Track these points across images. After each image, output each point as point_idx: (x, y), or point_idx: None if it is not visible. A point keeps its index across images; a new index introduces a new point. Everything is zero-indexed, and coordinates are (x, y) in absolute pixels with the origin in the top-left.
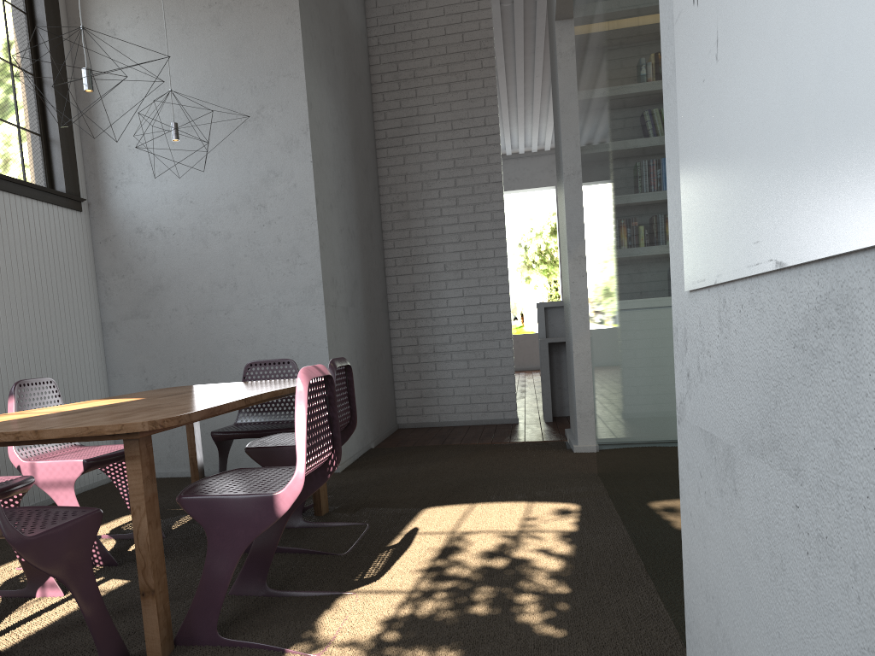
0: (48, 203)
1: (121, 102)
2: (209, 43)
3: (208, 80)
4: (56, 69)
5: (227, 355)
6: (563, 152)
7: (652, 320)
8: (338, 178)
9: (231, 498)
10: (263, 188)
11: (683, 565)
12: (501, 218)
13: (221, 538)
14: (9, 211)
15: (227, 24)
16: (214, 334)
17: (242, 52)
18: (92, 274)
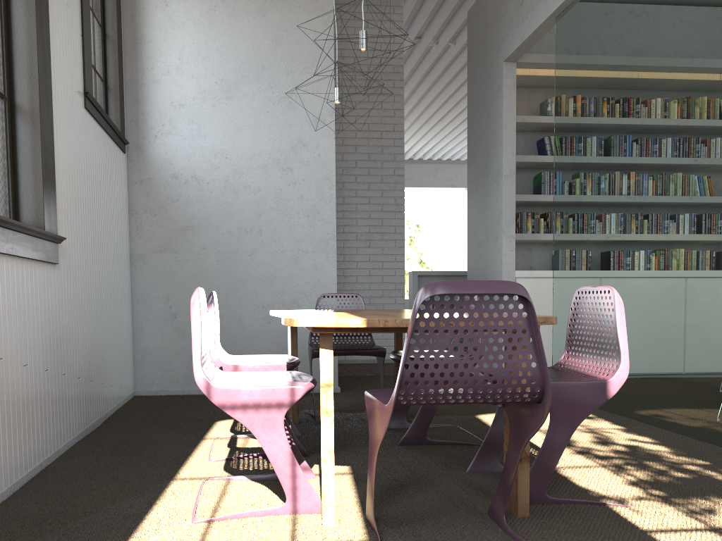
0: (113, 141)
1: (168, 64)
2: (254, 28)
3: (250, 59)
4: (118, 25)
5: (248, 290)
6: (503, 158)
7: None
8: None
9: (573, 383)
10: (292, 154)
11: None
12: (402, 203)
13: (562, 416)
14: (100, 143)
15: (271, 16)
16: (238, 272)
17: (282, 41)
18: (127, 210)
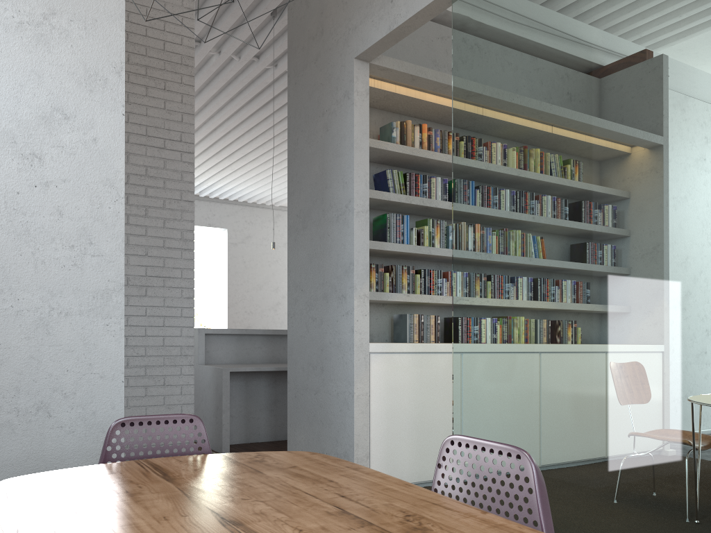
0: None
1: None
2: None
3: None
4: None
5: None
6: (355, 188)
7: None
8: None
9: None
10: (41, 130)
11: None
12: (191, 238)
13: None
14: None
15: None
16: None
17: None
18: None
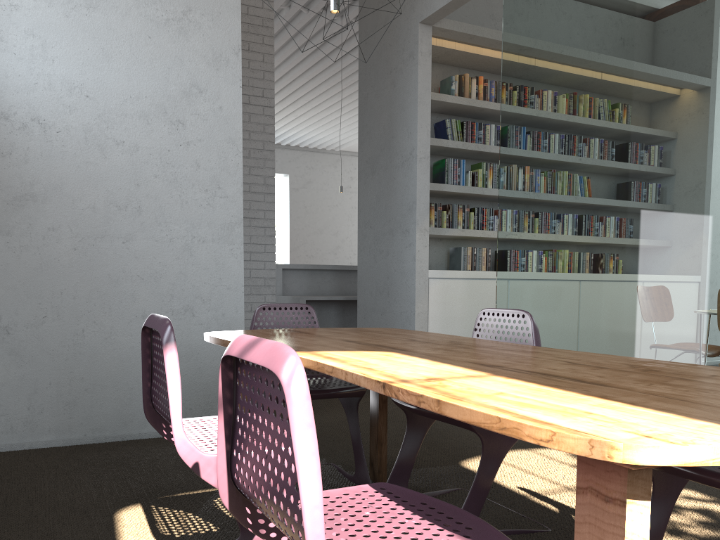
0: None
1: None
2: None
3: None
4: None
5: (122, 293)
6: (418, 137)
7: None
8: None
9: None
10: (183, 102)
11: None
12: (272, 184)
13: None
14: None
15: None
16: (107, 266)
17: None
18: None
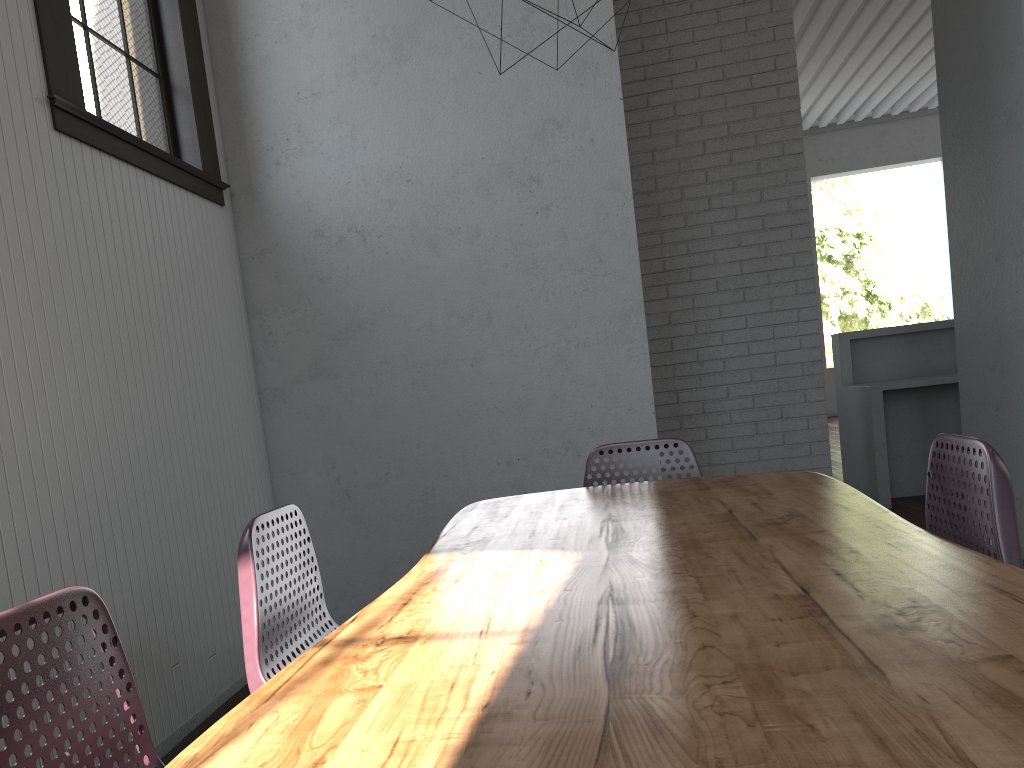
0: (180, 188)
1: (283, 21)
2: None
3: None
4: None
5: (477, 434)
6: None
7: None
8: None
9: None
10: (535, 149)
11: None
12: (803, 207)
13: None
14: (129, 196)
15: None
16: (454, 400)
17: None
18: (242, 310)
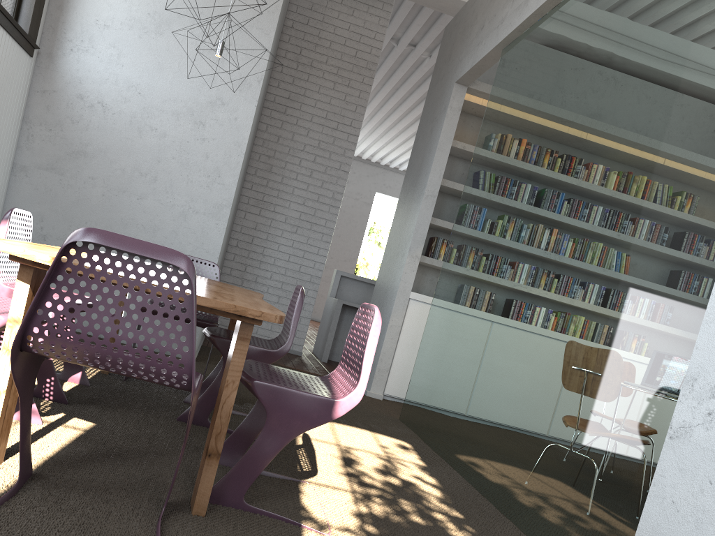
0: (13, 39)
1: None
2: None
3: None
4: None
5: (127, 234)
6: (429, 177)
7: (594, 349)
8: (254, 124)
9: (299, 393)
10: (208, 109)
11: (636, 531)
12: (339, 199)
13: (279, 423)
14: None
15: None
16: (122, 212)
17: None
18: (21, 116)
